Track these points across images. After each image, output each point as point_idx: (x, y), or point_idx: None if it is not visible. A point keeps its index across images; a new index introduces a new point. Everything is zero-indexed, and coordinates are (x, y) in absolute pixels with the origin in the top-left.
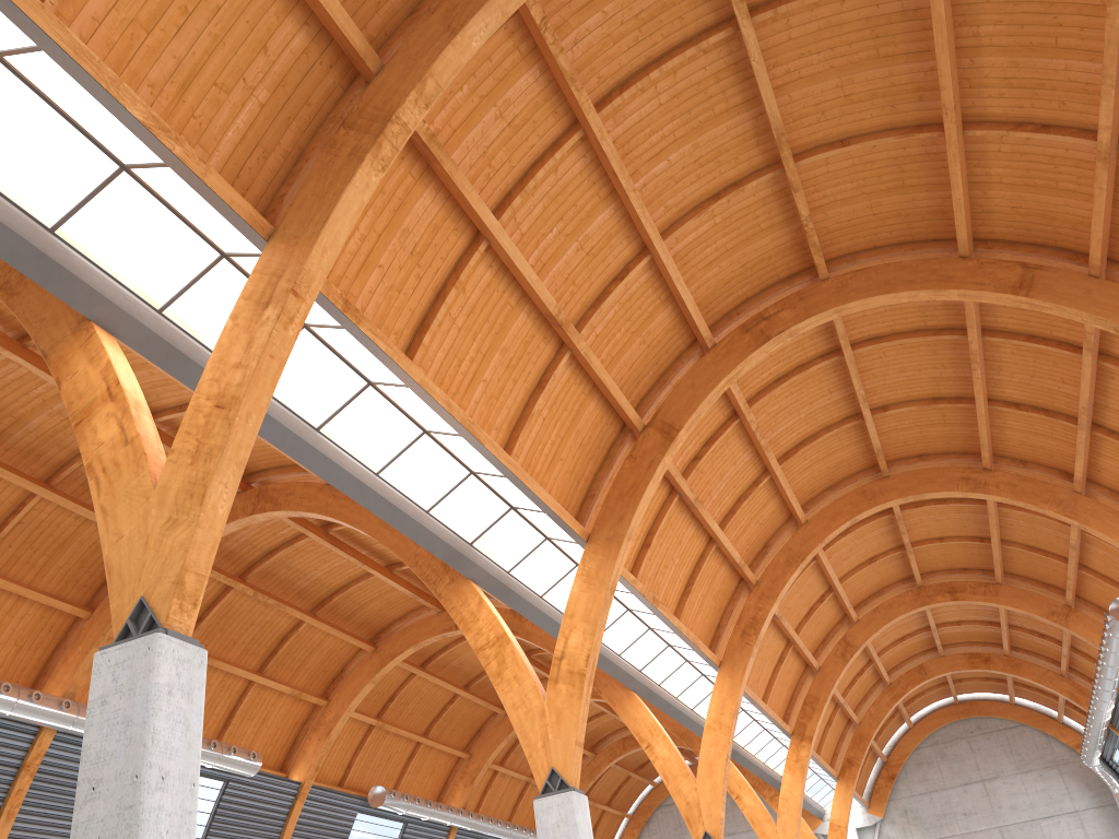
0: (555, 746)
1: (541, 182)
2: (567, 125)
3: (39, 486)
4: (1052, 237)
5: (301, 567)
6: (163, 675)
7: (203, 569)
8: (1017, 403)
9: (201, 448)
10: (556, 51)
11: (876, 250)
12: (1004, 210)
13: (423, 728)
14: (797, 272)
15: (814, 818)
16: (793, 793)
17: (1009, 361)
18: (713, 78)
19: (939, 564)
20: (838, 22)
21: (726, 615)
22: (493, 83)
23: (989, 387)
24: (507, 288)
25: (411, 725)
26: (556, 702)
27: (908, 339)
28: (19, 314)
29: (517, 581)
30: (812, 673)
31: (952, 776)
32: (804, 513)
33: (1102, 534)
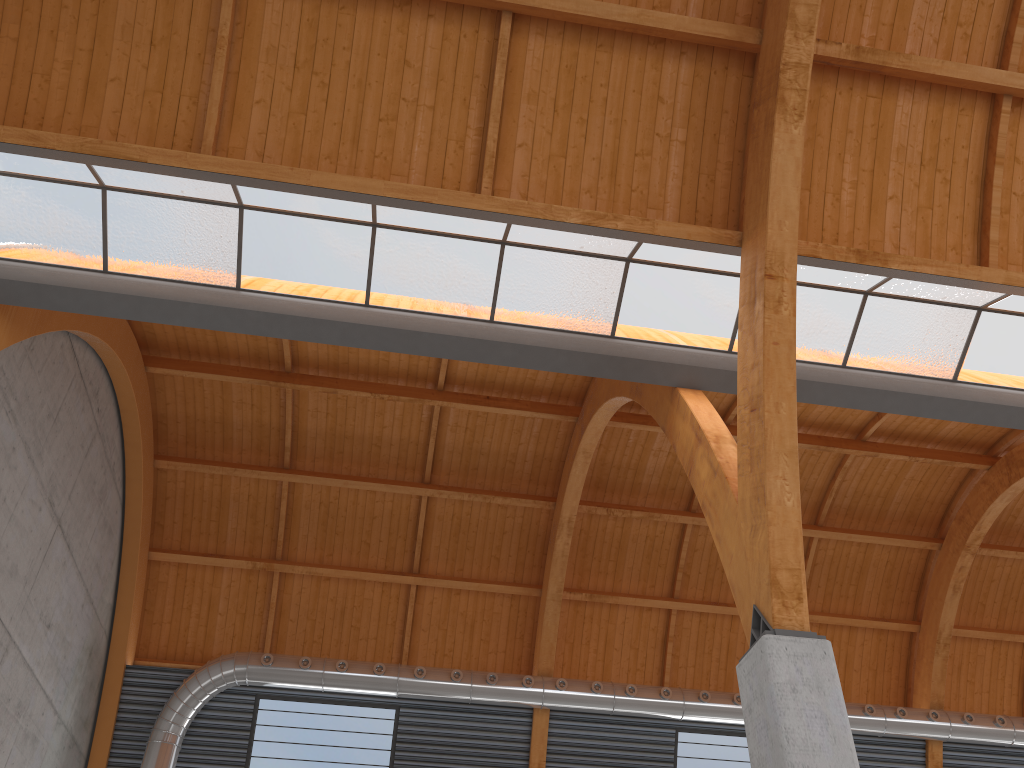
0: None
1: None
2: None
3: (808, 529)
4: None
5: None
6: (780, 674)
7: (794, 563)
8: None
9: (752, 453)
10: None
11: None
12: None
13: None
14: None
15: None
16: None
17: None
18: None
19: None
20: None
21: None
22: None
23: None
24: None
25: None
26: None
27: None
28: (646, 407)
29: None
30: None
31: None
32: None
33: None
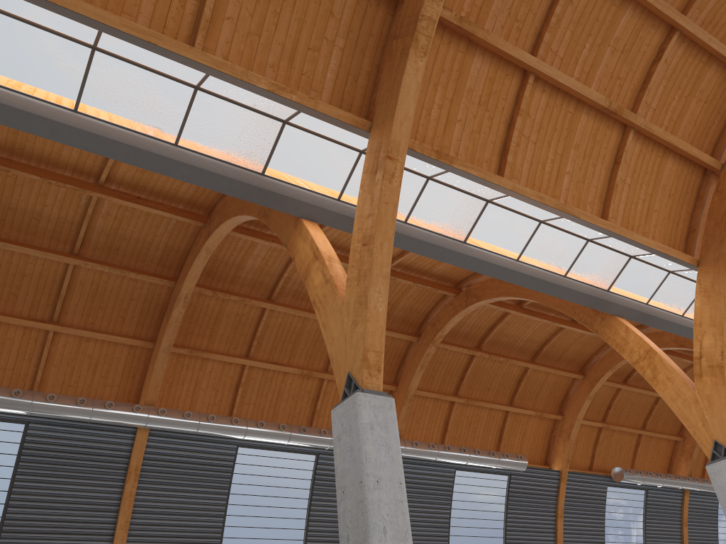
0: (713, 424)
1: (562, 15)
2: None
3: None
4: None
5: (514, 333)
6: (365, 418)
7: (379, 348)
8: None
9: (360, 273)
10: None
11: None
12: None
13: (640, 424)
14: None
15: None
16: None
17: None
18: None
19: None
20: None
21: None
22: None
23: None
24: (563, 102)
25: (630, 423)
26: (705, 391)
27: None
28: (272, 227)
29: (656, 309)
30: None
31: None
32: None
33: None
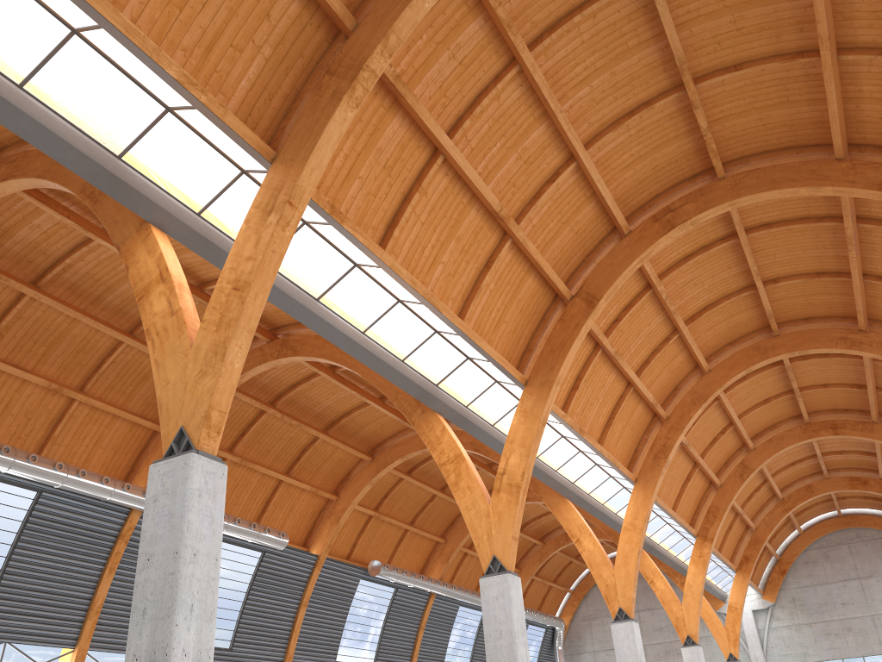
0: (497, 539)
1: (486, 108)
2: (507, 61)
3: (125, 336)
4: None
5: (316, 397)
6: (195, 483)
7: (224, 407)
8: None
9: (223, 319)
10: (495, 5)
11: (766, 154)
12: (874, 120)
13: (410, 519)
14: (699, 172)
15: (718, 601)
16: (696, 581)
17: (880, 243)
18: (626, 19)
19: (824, 405)
20: None
21: (641, 442)
22: (446, 32)
23: (864, 264)
24: (460, 191)
25: (401, 517)
26: (498, 507)
27: (794, 225)
28: (100, 216)
29: (473, 413)
30: (715, 489)
31: (833, 573)
32: (708, 364)
33: None
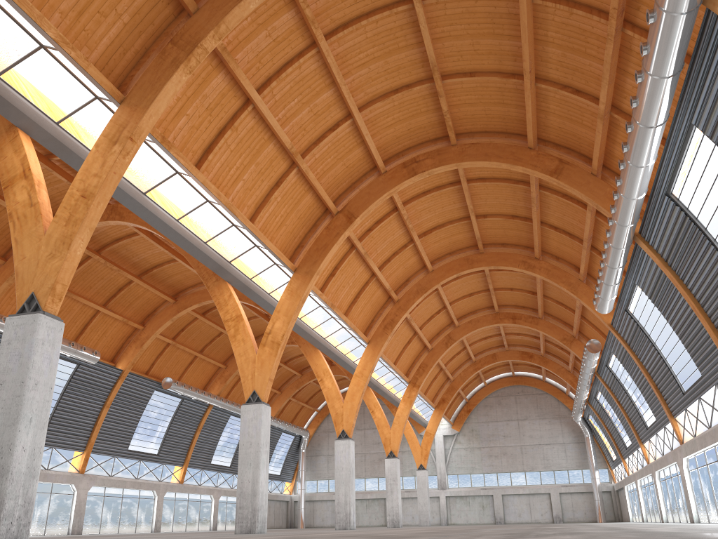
0: (258, 379)
1: (290, 73)
2: (309, 43)
3: None
4: (578, 147)
5: (135, 250)
6: (40, 335)
7: (66, 282)
8: (556, 227)
9: (71, 218)
10: (304, 6)
11: (486, 133)
12: (555, 127)
13: (200, 348)
14: (440, 137)
15: (421, 427)
16: (403, 414)
17: (553, 204)
18: (399, 27)
19: (510, 302)
20: (473, 11)
21: (377, 315)
22: (266, 17)
23: (542, 216)
24: (263, 130)
25: (193, 346)
26: (262, 356)
27: (500, 183)
28: None
29: (255, 284)
30: (428, 350)
31: (502, 415)
32: (433, 266)
33: (587, 305)
